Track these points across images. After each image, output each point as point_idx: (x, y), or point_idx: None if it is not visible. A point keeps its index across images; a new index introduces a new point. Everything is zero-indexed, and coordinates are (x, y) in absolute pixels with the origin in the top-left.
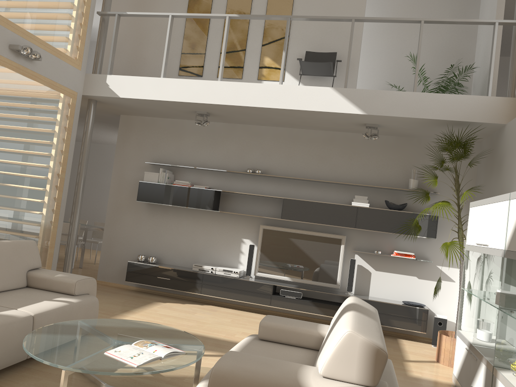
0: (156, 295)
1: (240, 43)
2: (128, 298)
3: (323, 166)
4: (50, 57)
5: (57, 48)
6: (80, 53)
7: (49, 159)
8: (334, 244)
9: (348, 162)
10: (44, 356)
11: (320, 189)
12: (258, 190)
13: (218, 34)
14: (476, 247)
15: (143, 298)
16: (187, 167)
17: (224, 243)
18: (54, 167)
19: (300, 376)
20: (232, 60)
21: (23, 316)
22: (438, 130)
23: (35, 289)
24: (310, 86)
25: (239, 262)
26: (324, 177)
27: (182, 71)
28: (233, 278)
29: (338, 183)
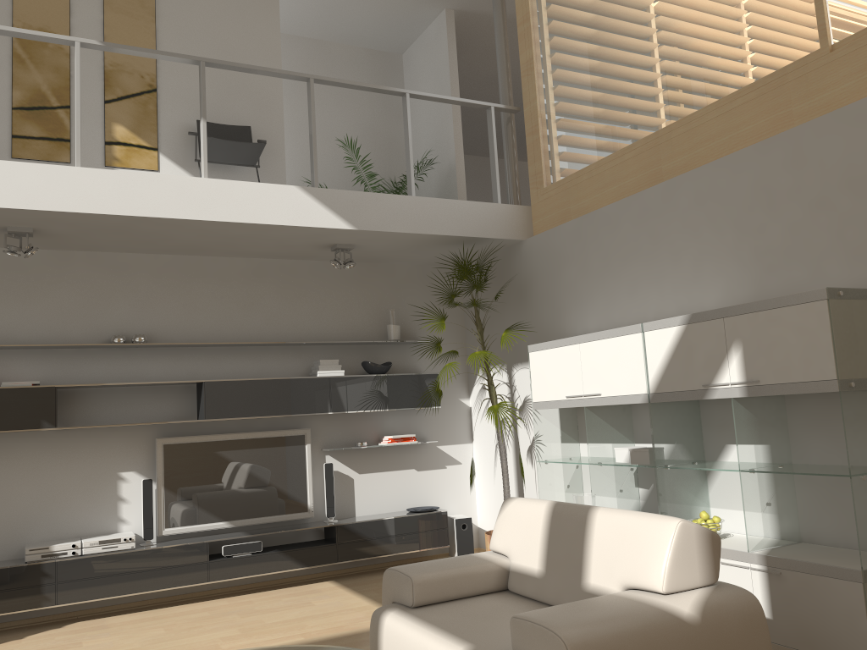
0: None
1: (55, 92)
2: None
3: (253, 318)
4: None
5: None
6: None
7: None
8: (294, 445)
9: (292, 307)
10: None
11: (254, 357)
12: (139, 375)
13: (0, 68)
14: (568, 401)
15: None
16: None
17: (80, 489)
18: None
19: (649, 603)
20: (43, 124)
21: None
22: (429, 251)
23: None
24: (262, 184)
25: (120, 519)
26: (257, 337)
27: None
28: (126, 552)
29: (287, 344)
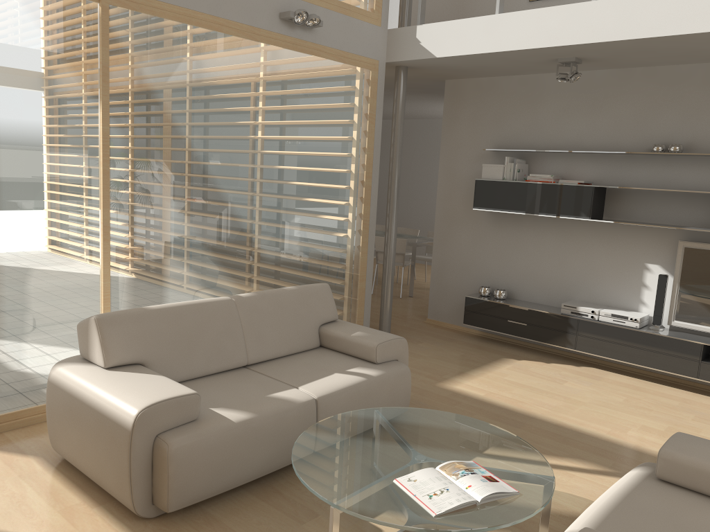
0: (508, 345)
1: None
2: (466, 349)
3: None
4: (336, 17)
5: (344, 1)
6: (377, 0)
7: (348, 163)
8: None
9: None
10: (311, 478)
11: None
12: (675, 181)
13: None
14: None
15: (488, 350)
16: (548, 151)
17: (613, 270)
18: (356, 173)
19: None
20: None
21: (302, 401)
22: None
23: (329, 351)
24: None
25: (641, 301)
26: None
27: None
28: (629, 329)
29: None
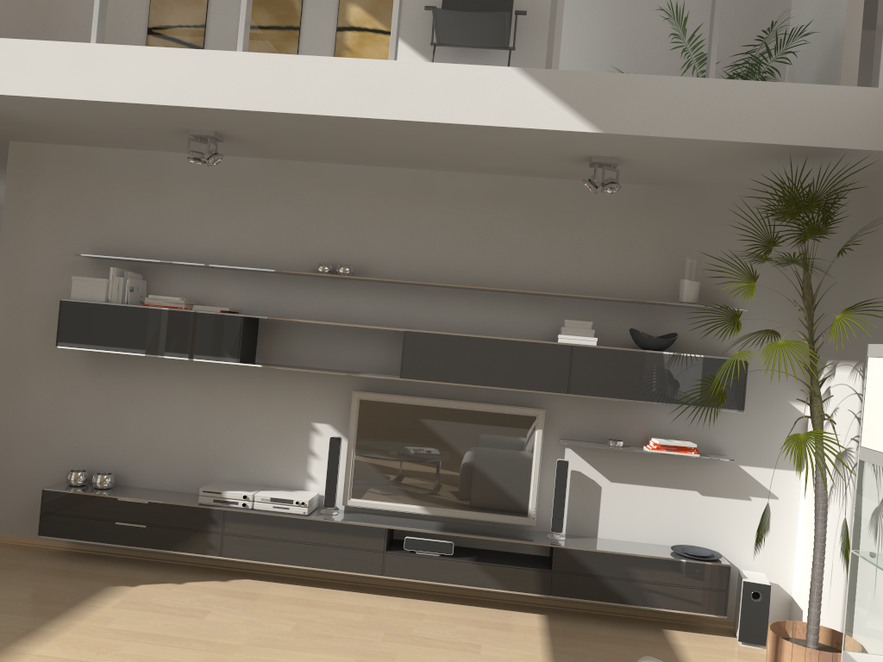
0: (116, 562)
1: None
2: (42, 581)
3: (490, 255)
4: None
5: None
6: None
7: None
8: (520, 428)
9: (545, 243)
10: None
11: (485, 306)
12: (346, 313)
13: None
14: None
15: (81, 576)
16: (177, 262)
17: (272, 434)
18: None
19: None
20: (273, 11)
21: None
22: (751, 171)
23: None
24: (464, 66)
25: (308, 475)
26: (492, 280)
27: (155, 37)
28: (295, 517)
29: (526, 293)
